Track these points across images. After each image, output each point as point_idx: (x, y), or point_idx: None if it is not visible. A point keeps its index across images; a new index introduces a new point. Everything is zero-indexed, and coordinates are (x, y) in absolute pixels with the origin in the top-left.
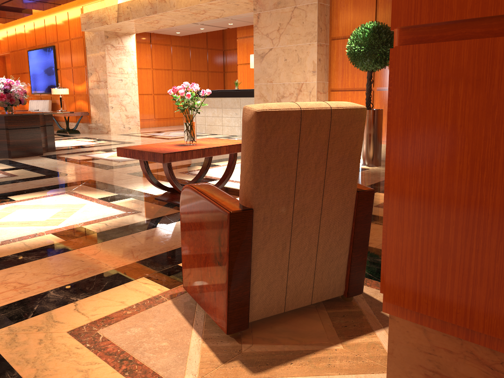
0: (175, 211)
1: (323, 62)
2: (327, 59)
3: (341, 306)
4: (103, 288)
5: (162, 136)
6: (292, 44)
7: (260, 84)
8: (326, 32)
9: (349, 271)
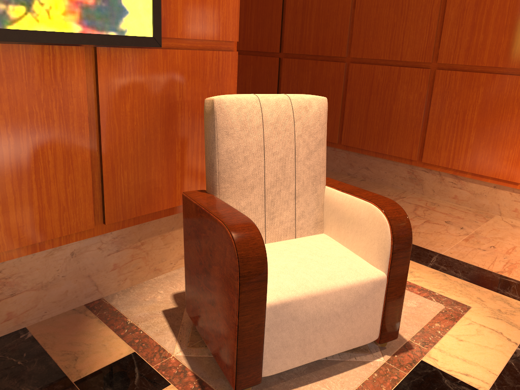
0: None
1: None
2: None
3: None
4: (515, 368)
5: None
6: None
7: None
8: None
9: None
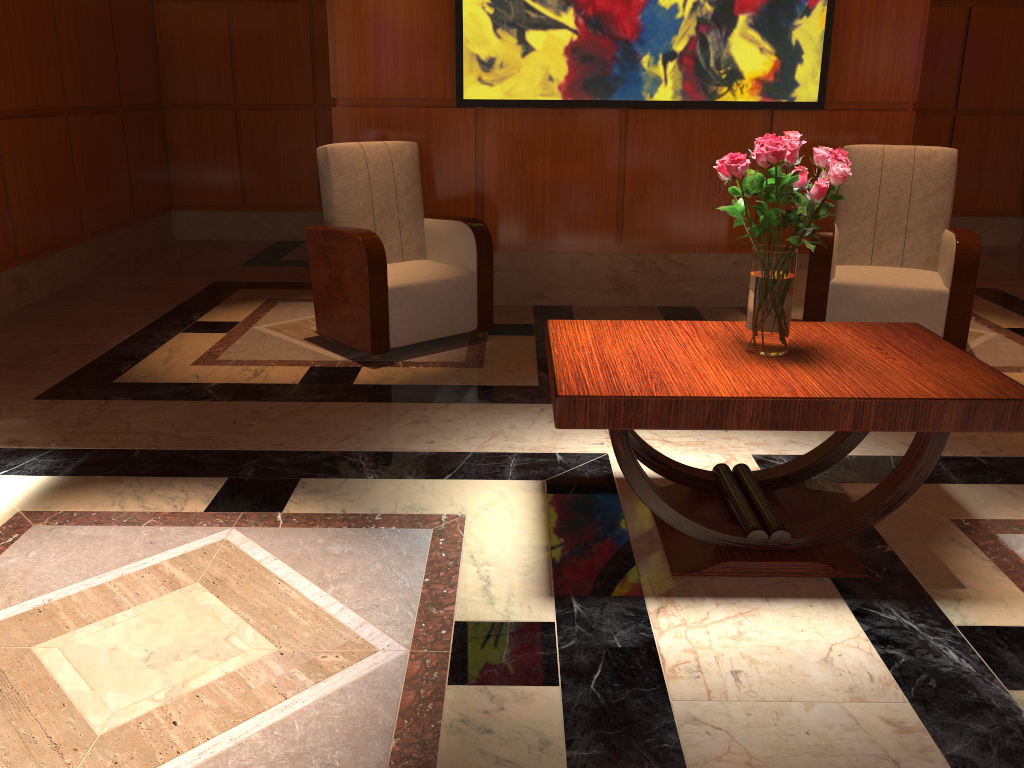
0: (855, 487)
1: None
2: None
3: None
4: None
5: None
6: None
7: None
8: None
9: None
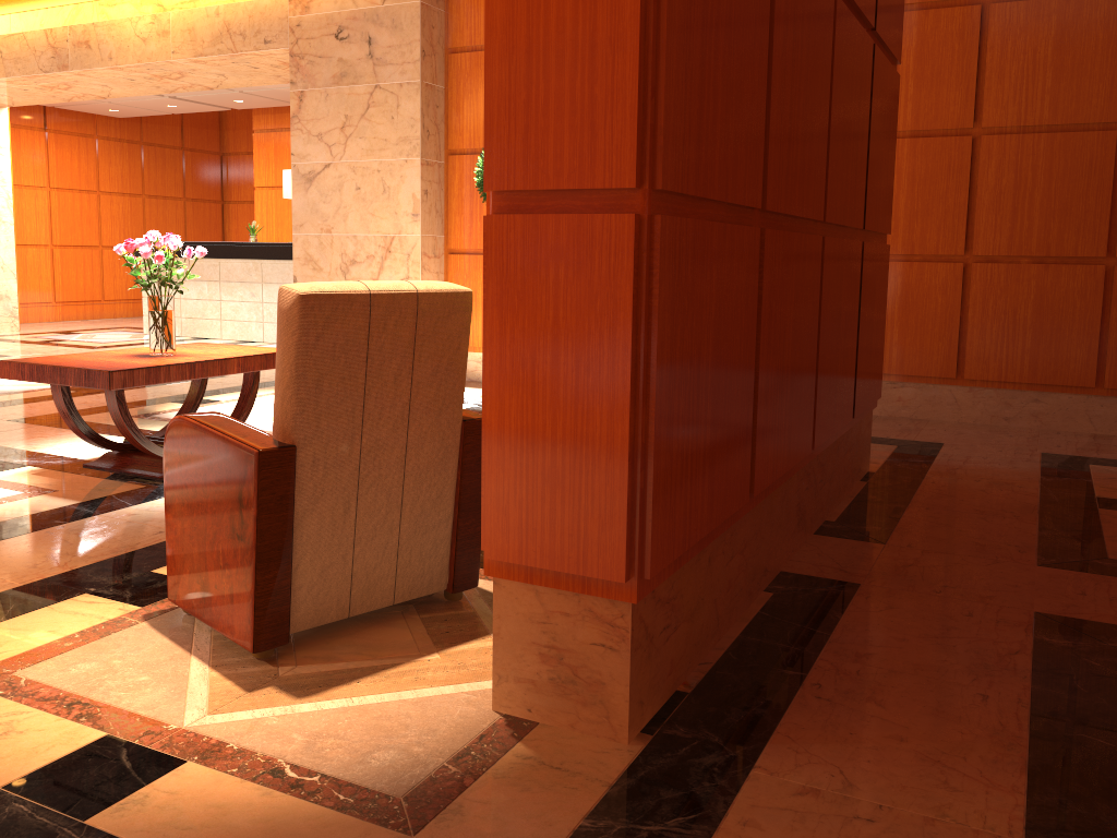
0: (133, 486)
1: (433, 197)
2: (440, 192)
3: (444, 609)
4: (8, 614)
5: (78, 341)
6: (372, 158)
7: (306, 236)
8: (438, 138)
9: (455, 550)
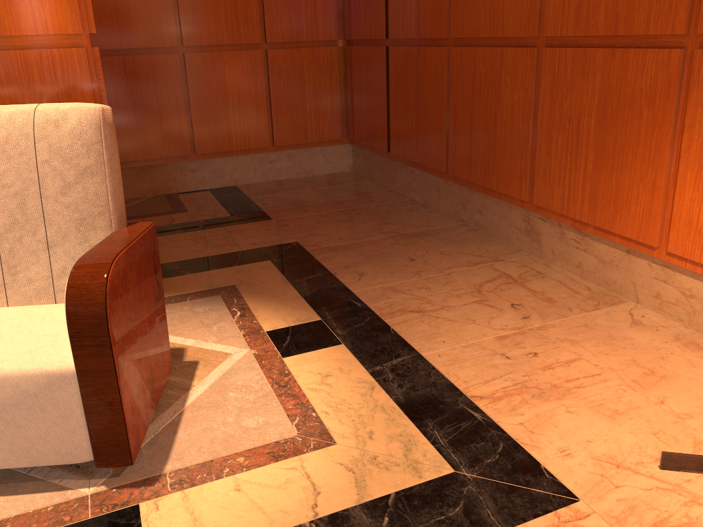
0: None
1: None
2: None
3: None
4: None
5: None
6: None
7: None
8: None
9: None
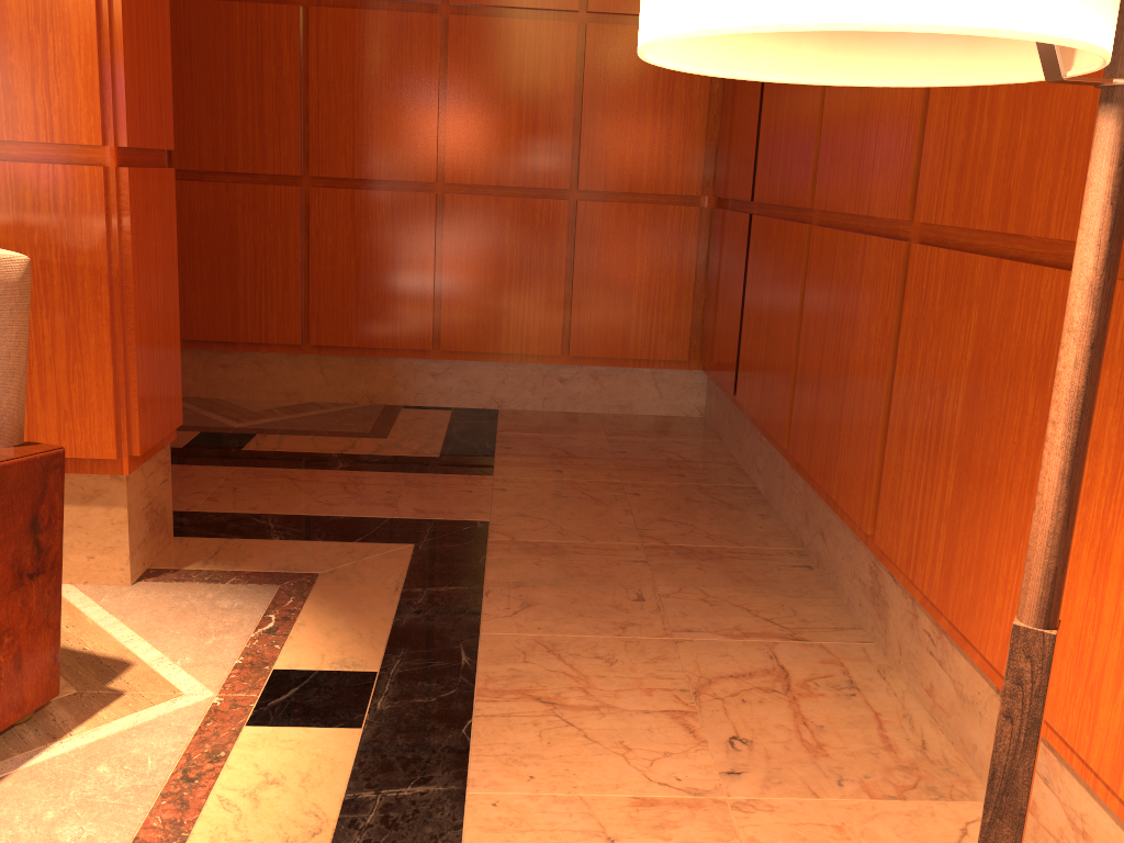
0: None
1: None
2: None
3: None
4: None
5: None
6: None
7: None
8: None
9: None
